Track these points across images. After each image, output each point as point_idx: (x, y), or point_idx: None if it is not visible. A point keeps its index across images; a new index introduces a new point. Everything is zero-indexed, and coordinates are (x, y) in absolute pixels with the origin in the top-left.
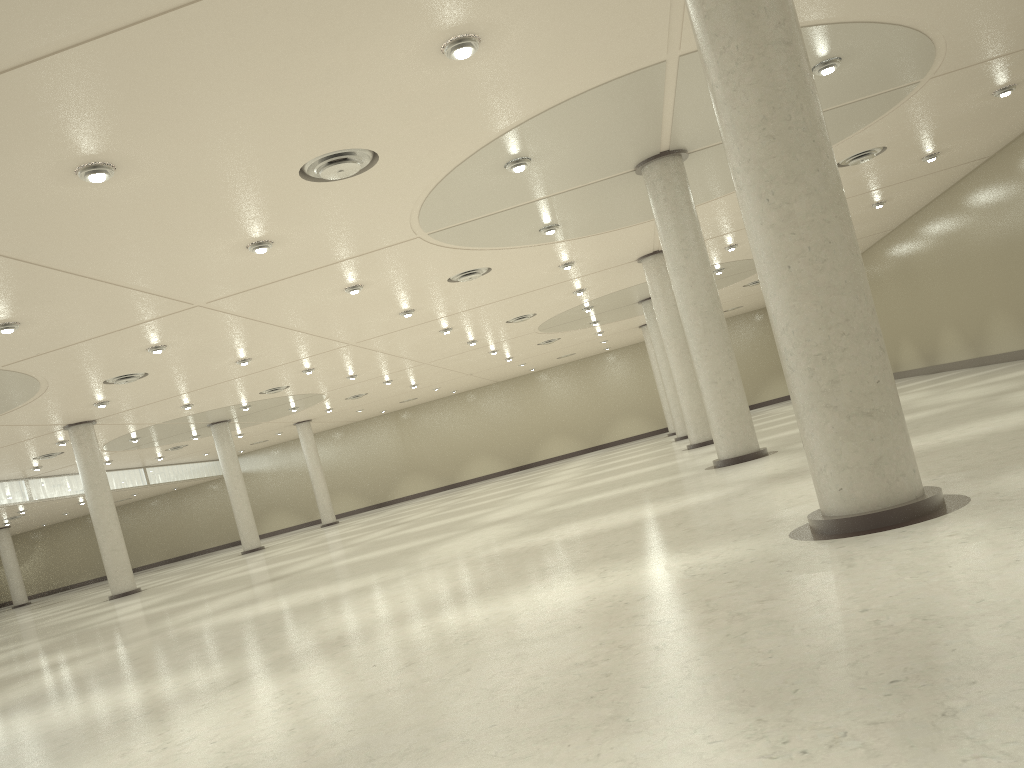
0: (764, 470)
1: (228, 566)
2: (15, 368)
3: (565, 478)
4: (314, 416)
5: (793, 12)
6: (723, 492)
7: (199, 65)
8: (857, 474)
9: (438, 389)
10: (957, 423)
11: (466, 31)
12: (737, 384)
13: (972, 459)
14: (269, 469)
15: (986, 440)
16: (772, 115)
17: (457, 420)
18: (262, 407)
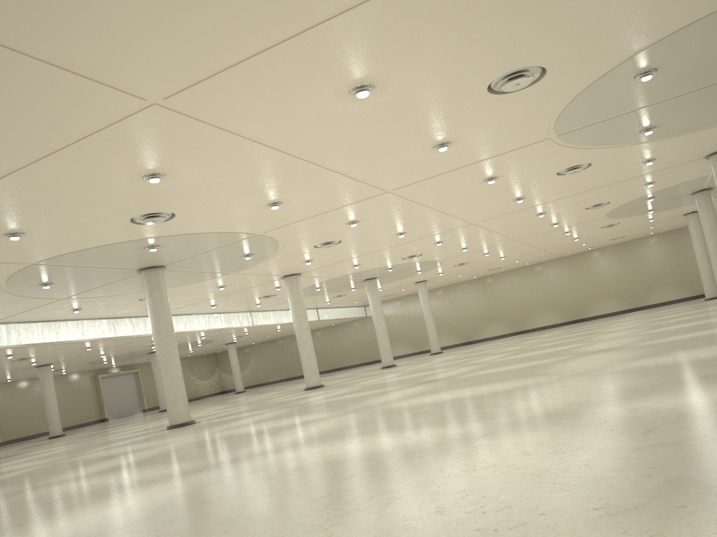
0: None
1: (379, 374)
2: (269, 234)
3: (631, 326)
4: (429, 278)
5: None
6: None
7: (453, 4)
8: None
9: (517, 261)
10: None
11: None
12: None
13: None
14: (393, 314)
15: None
16: None
17: (528, 284)
18: (400, 269)
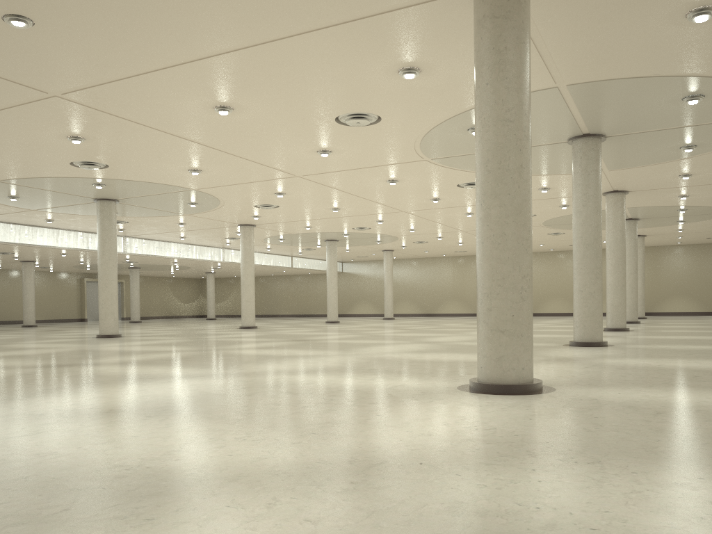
0: (571, 354)
1: (307, 327)
2: (204, 191)
3: None
4: (394, 248)
5: (522, 103)
6: None
7: (263, 70)
8: (489, 361)
9: None
10: (705, 358)
11: (410, 65)
12: (596, 295)
13: (625, 377)
14: (366, 275)
15: (668, 370)
16: (492, 159)
17: None
18: (357, 237)
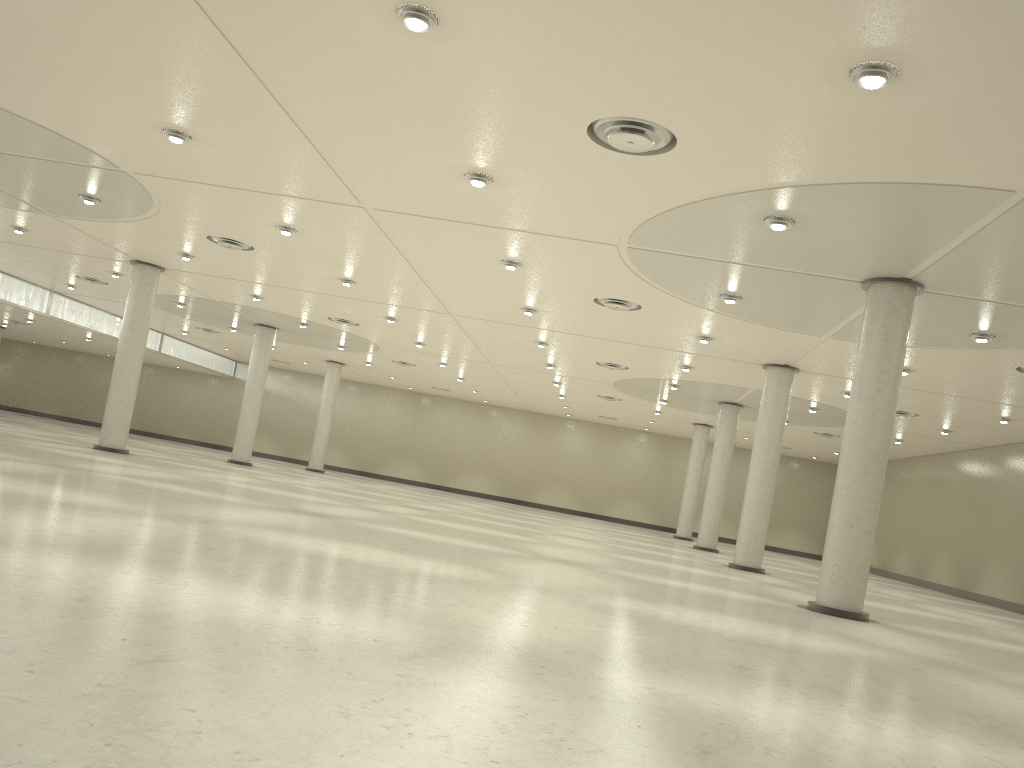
0: (899, 644)
1: (223, 469)
2: (144, 181)
3: (591, 538)
4: (350, 362)
5: None
6: (879, 654)
7: None
8: None
9: (476, 392)
10: None
11: (894, 61)
12: (871, 538)
13: None
14: (275, 391)
15: None
16: None
17: (474, 428)
18: (316, 331)
